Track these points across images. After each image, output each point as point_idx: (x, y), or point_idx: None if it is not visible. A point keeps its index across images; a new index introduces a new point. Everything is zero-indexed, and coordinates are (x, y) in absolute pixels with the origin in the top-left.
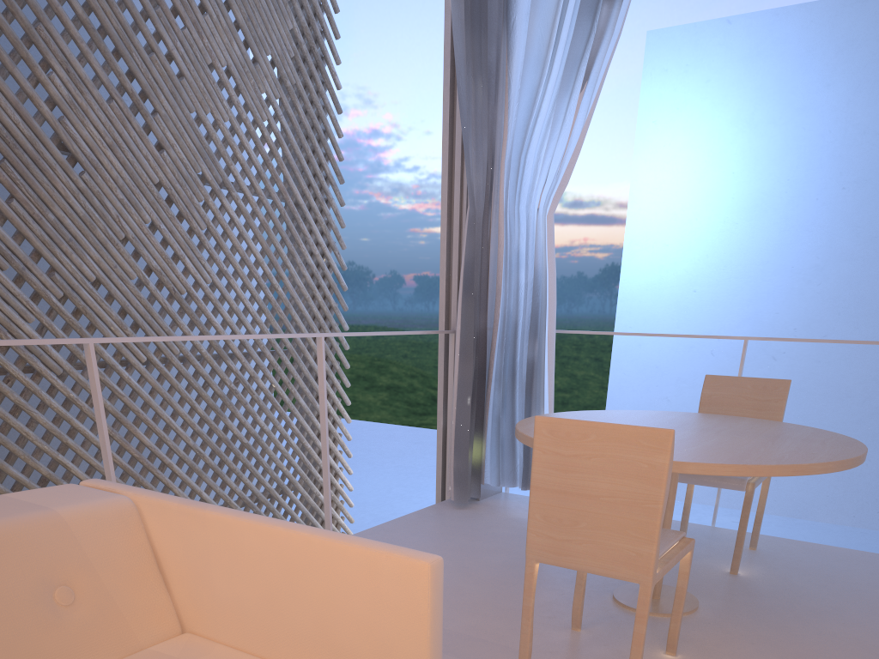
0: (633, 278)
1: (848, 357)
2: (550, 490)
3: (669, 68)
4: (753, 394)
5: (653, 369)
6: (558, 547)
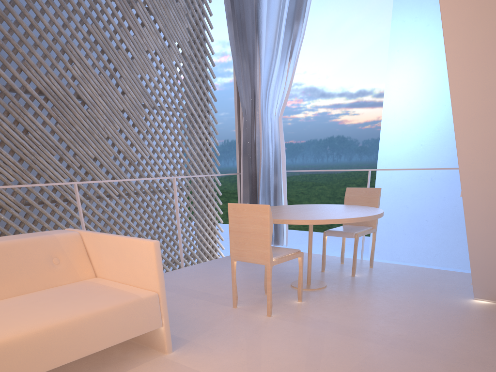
0: (386, 139)
1: None
2: (235, 231)
3: (406, 20)
4: (365, 195)
5: (398, 190)
6: (240, 253)
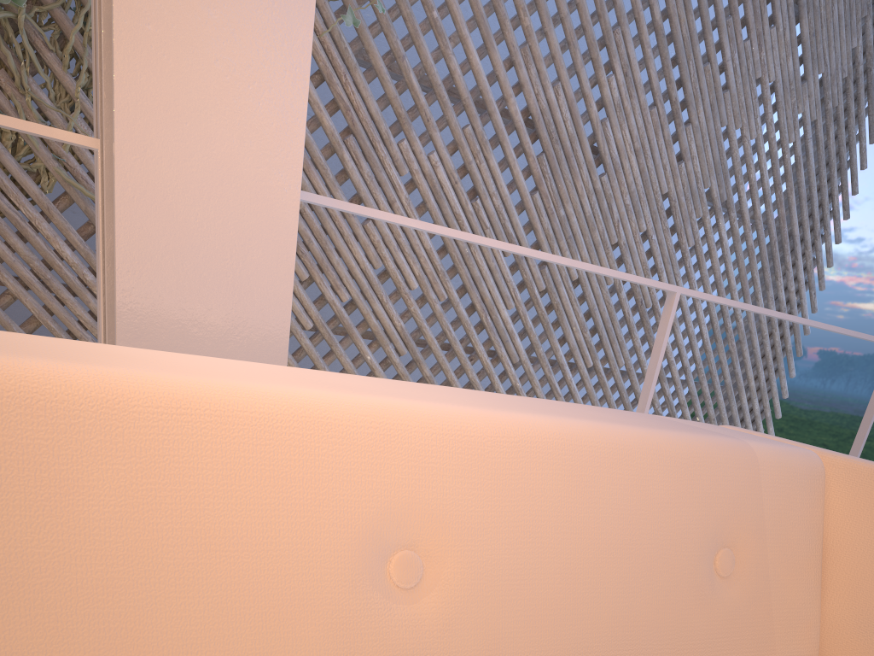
0: None
1: None
2: None
3: None
4: None
5: None
6: None
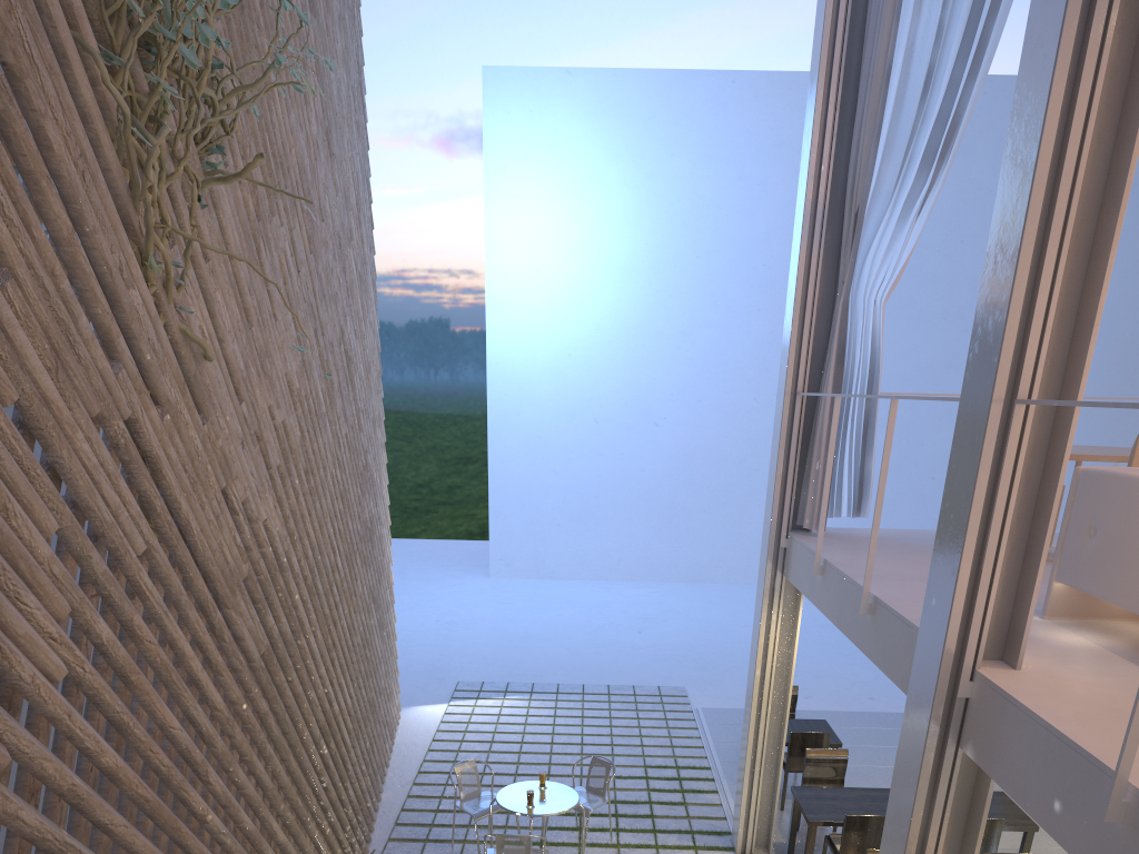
0: (501, 339)
1: (722, 421)
2: None
3: (512, 111)
4: None
5: (536, 440)
6: None
